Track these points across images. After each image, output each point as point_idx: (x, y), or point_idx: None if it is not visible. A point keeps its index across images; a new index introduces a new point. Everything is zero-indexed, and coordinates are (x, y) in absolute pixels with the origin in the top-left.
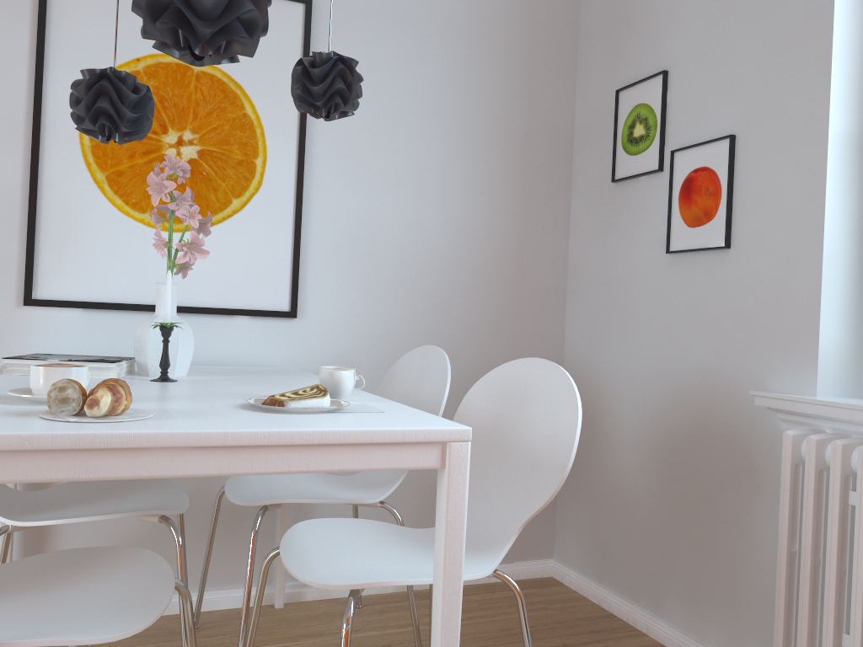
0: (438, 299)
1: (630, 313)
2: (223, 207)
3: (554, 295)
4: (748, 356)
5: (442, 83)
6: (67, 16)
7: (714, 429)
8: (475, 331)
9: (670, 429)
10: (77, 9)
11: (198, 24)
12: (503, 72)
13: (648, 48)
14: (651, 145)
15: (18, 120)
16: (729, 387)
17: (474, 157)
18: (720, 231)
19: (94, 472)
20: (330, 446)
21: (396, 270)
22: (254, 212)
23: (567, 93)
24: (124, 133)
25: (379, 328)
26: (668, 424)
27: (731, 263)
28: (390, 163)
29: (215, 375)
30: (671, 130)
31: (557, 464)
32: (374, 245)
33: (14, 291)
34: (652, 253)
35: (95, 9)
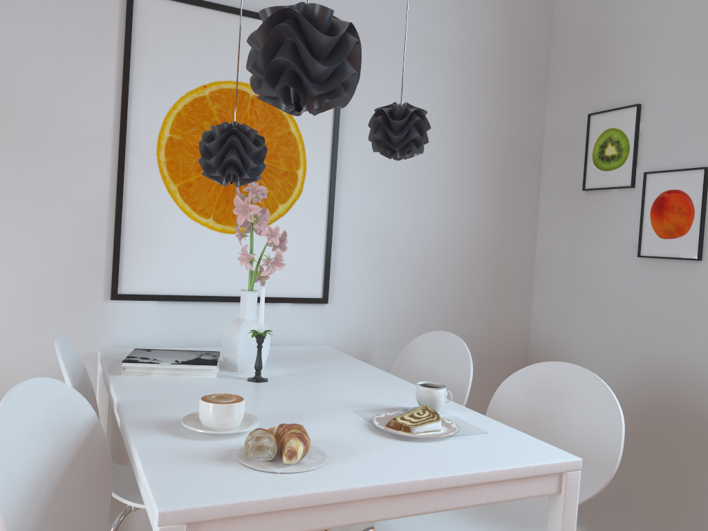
0: (436, 284)
1: (599, 301)
2: (271, 212)
3: (525, 278)
4: None
5: (444, 103)
6: (147, 49)
7: (682, 406)
8: (464, 309)
9: (637, 401)
10: (156, 43)
11: (313, 87)
12: (491, 93)
13: (621, 82)
14: (623, 164)
15: (107, 139)
16: (698, 374)
17: (467, 165)
18: (693, 245)
19: (312, 524)
20: (481, 483)
21: (405, 261)
22: (295, 215)
23: (539, 111)
24: (243, 178)
25: (391, 310)
26: (636, 396)
27: (702, 272)
28: (402, 172)
29: (283, 365)
30: (643, 154)
31: (603, 462)
32: (388, 240)
33: (102, 287)
34: (622, 254)
35: (171, 43)
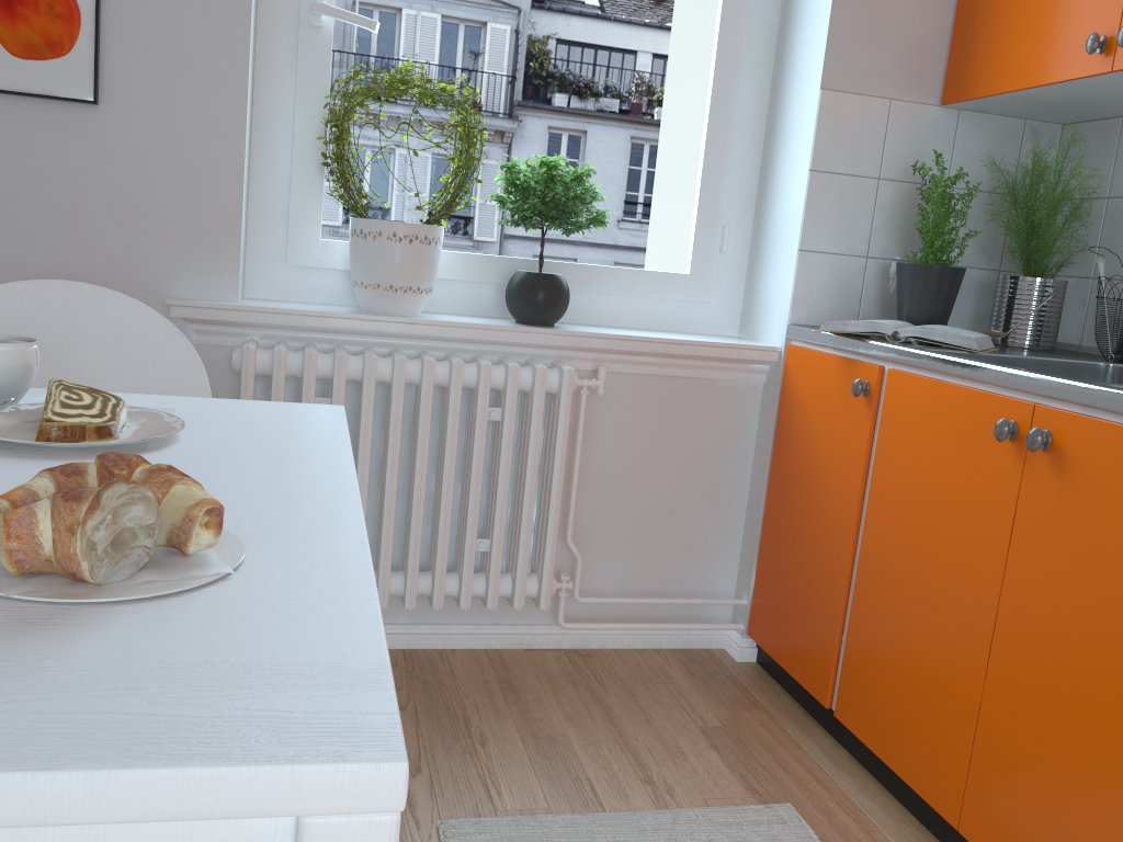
0: None
1: None
2: None
3: None
4: (137, 255)
5: None
6: None
7: None
8: None
9: None
10: None
11: None
12: None
13: None
14: None
15: None
16: None
17: None
18: (83, 77)
19: None
20: None
21: None
22: None
23: None
24: None
25: None
26: None
27: (100, 126)
28: None
29: None
30: None
31: None
32: None
33: None
34: None
35: None
